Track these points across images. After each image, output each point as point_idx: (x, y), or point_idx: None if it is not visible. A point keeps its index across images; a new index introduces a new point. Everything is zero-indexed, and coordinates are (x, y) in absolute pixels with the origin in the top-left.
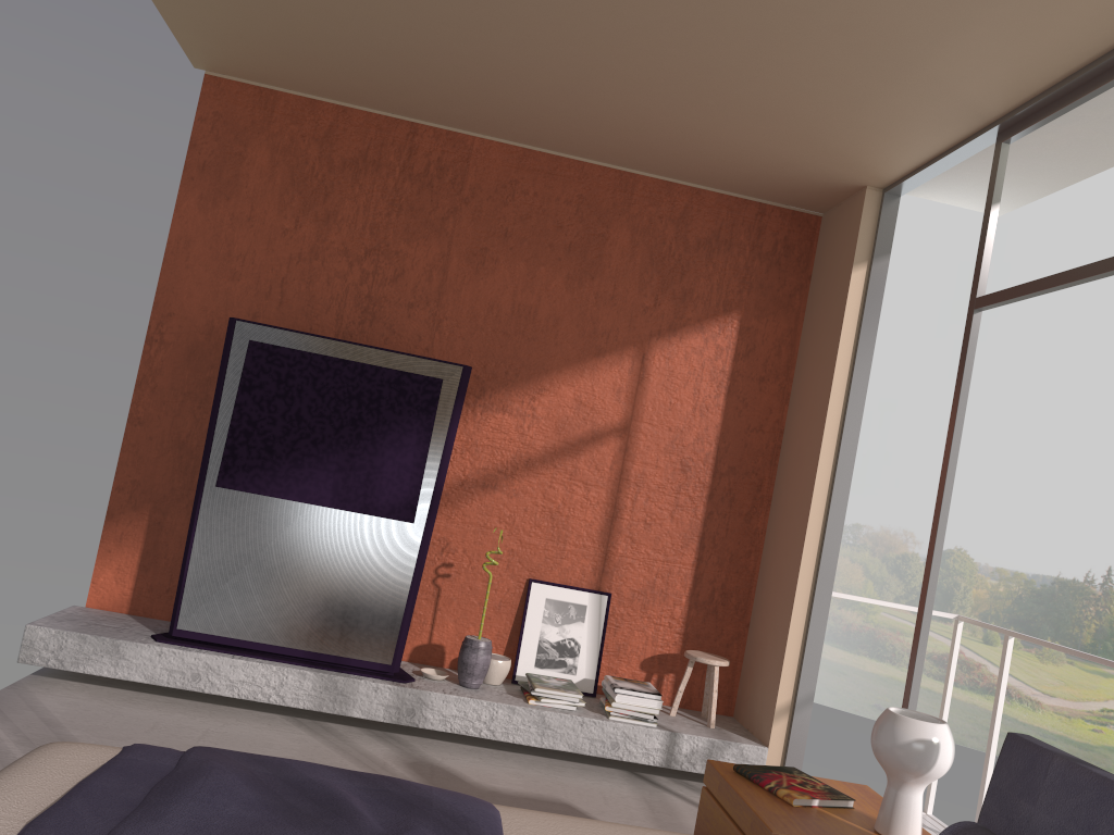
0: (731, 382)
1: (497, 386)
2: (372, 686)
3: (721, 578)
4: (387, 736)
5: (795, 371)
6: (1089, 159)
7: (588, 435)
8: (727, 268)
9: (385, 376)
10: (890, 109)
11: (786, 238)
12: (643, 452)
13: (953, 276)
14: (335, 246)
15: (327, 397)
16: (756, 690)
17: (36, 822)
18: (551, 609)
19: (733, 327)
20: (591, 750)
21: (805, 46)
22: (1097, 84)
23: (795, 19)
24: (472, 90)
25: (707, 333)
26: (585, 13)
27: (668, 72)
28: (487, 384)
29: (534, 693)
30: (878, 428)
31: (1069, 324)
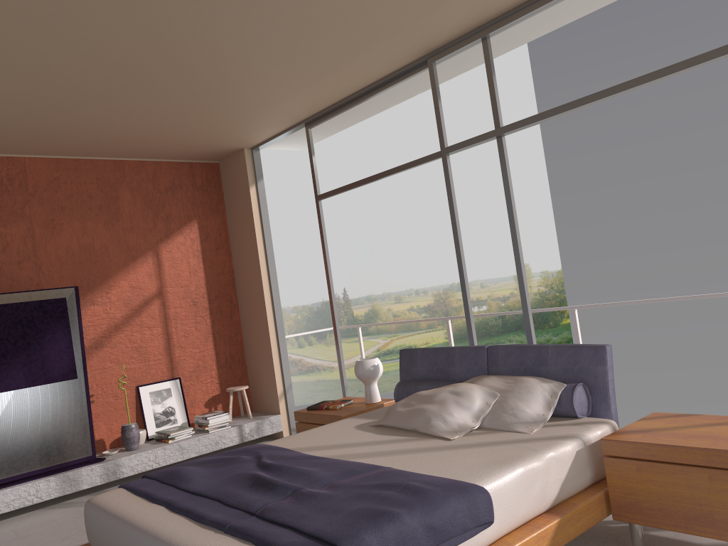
0: (203, 254)
1: (86, 292)
2: (89, 469)
3: (228, 350)
4: (102, 492)
5: (230, 240)
6: (337, 127)
7: (142, 302)
8: (183, 198)
9: (32, 306)
10: (261, 121)
11: (206, 177)
12: (173, 302)
13: None
14: None
15: (1, 328)
16: (263, 393)
17: (158, 497)
18: (153, 396)
19: (196, 227)
20: (207, 450)
21: (230, 104)
22: (344, 108)
23: (228, 97)
24: (35, 137)
25: (184, 233)
26: (125, 102)
27: (159, 119)
28: (80, 292)
29: (170, 436)
30: None
31: (291, 169)
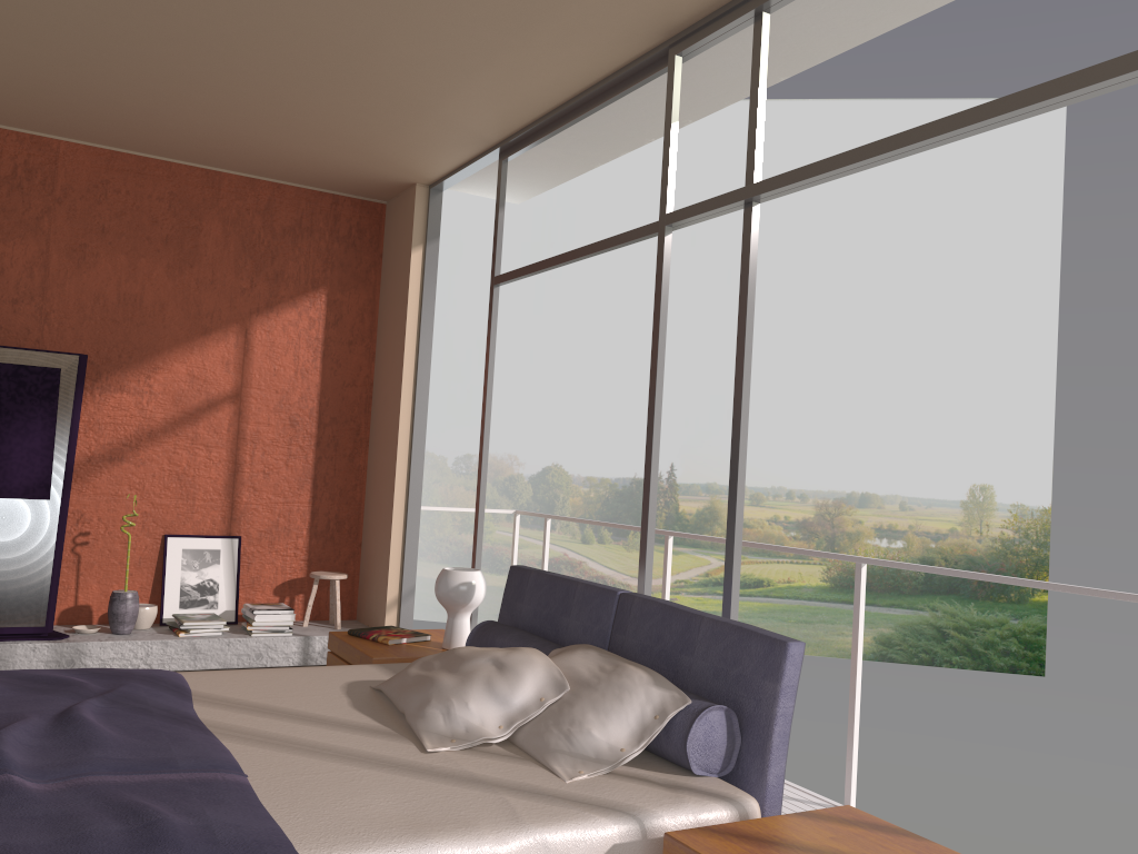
0: (325, 347)
1: (113, 369)
2: (30, 647)
3: (335, 510)
4: None
5: (378, 333)
6: (565, 169)
7: (204, 404)
8: (311, 251)
9: (2, 371)
10: (421, 134)
11: (358, 223)
12: (256, 414)
13: (530, 221)
14: None
15: None
16: (372, 594)
17: None
18: (188, 557)
19: (322, 301)
20: (239, 664)
21: (348, 93)
22: (551, 129)
23: (337, 76)
24: (57, 105)
25: (300, 307)
26: (165, 61)
27: (241, 103)
28: (103, 368)
29: (183, 627)
30: (478, 365)
31: (626, 260)
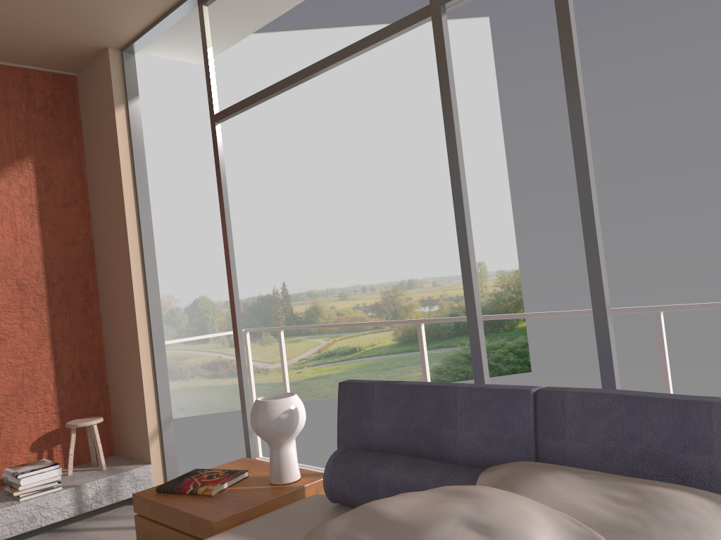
0: (41, 212)
1: None
2: None
3: (77, 361)
4: None
5: (90, 194)
6: (254, 18)
7: None
8: (10, 122)
9: None
10: None
11: (53, 95)
12: None
13: (153, 127)
14: None
15: None
16: (129, 429)
17: None
18: None
19: (30, 169)
20: (12, 532)
21: None
22: None
23: None
24: None
25: (9, 177)
26: None
27: None
28: None
29: None
30: None
31: (228, 147)
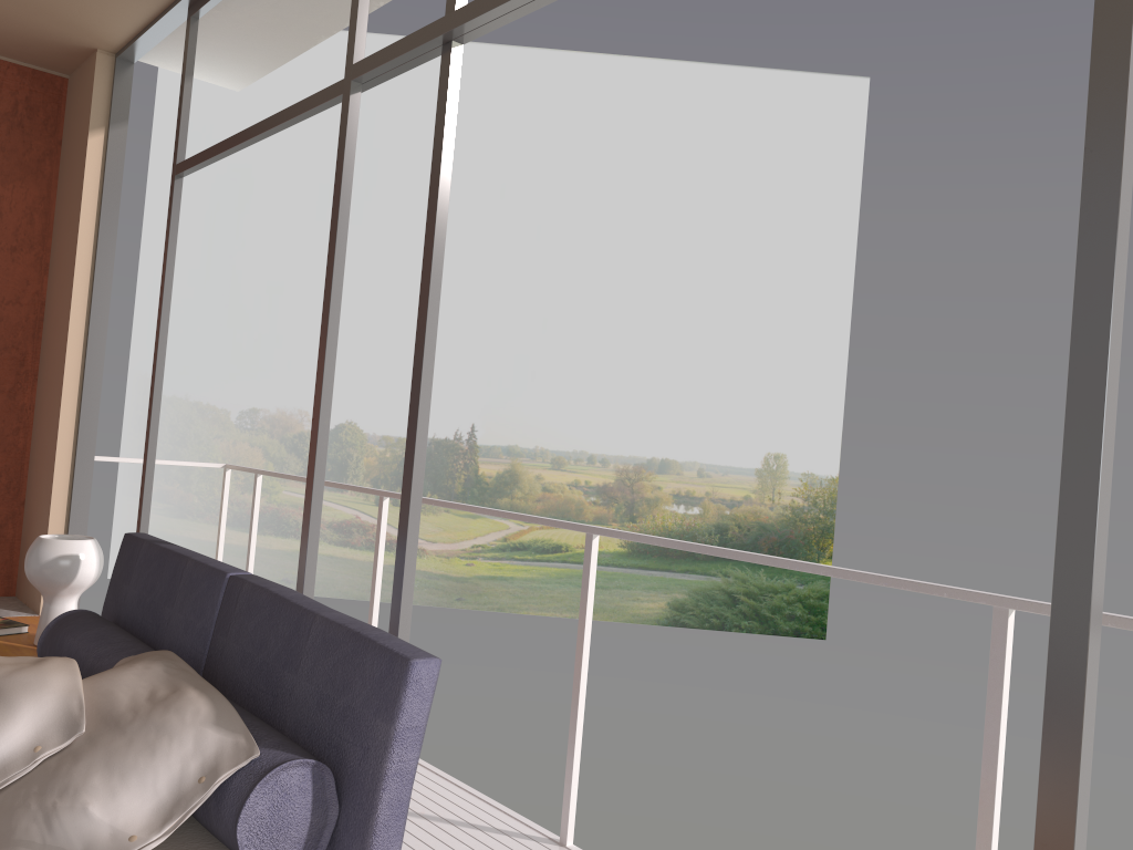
0: None
1: None
2: None
3: None
4: None
5: (53, 240)
6: (283, 42)
7: None
8: None
9: None
10: None
11: (28, 99)
12: None
13: (329, 160)
14: None
15: None
16: None
17: None
18: None
19: None
20: None
21: None
22: None
23: None
24: None
25: None
26: None
27: None
28: None
29: None
30: (268, 312)
31: None
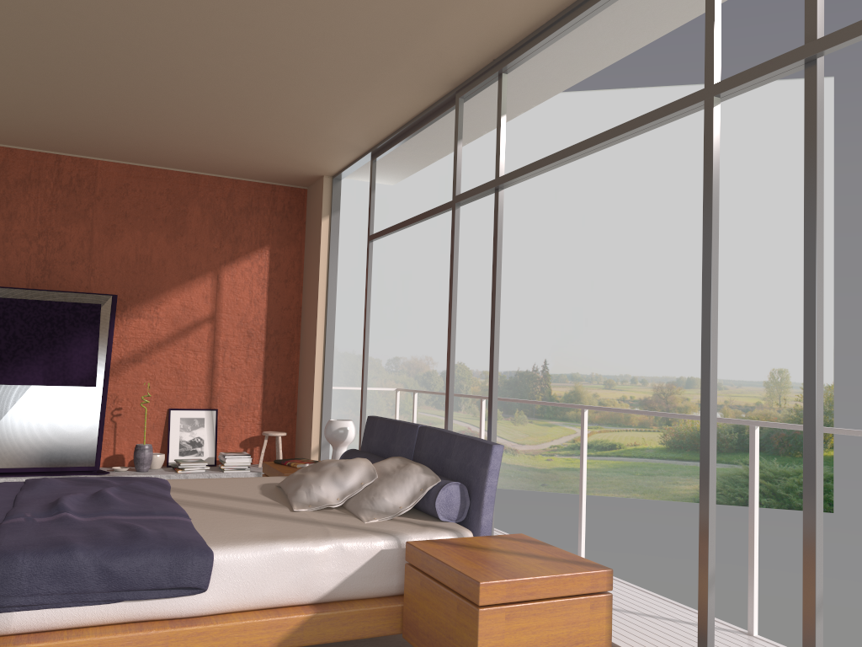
0: (269, 284)
1: (134, 303)
2: None
3: (278, 391)
4: None
5: (304, 274)
6: (416, 163)
7: (192, 324)
8: (258, 222)
9: (65, 306)
10: (319, 147)
11: (289, 202)
12: (225, 329)
13: (436, 186)
14: (18, 232)
15: (31, 323)
16: (303, 445)
17: None
18: (184, 423)
19: (267, 254)
20: None
21: (269, 126)
22: (398, 141)
23: (261, 117)
24: (95, 140)
25: (252, 259)
26: (156, 113)
27: (205, 134)
28: (128, 303)
29: (180, 466)
30: (402, 292)
31: (507, 211)
